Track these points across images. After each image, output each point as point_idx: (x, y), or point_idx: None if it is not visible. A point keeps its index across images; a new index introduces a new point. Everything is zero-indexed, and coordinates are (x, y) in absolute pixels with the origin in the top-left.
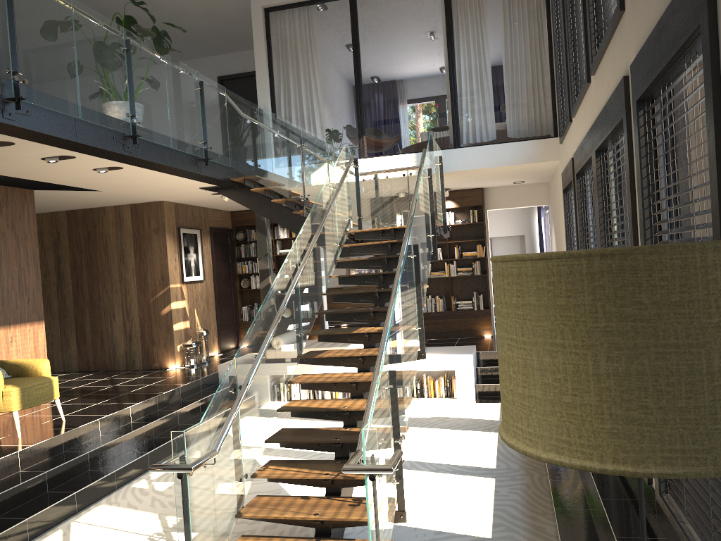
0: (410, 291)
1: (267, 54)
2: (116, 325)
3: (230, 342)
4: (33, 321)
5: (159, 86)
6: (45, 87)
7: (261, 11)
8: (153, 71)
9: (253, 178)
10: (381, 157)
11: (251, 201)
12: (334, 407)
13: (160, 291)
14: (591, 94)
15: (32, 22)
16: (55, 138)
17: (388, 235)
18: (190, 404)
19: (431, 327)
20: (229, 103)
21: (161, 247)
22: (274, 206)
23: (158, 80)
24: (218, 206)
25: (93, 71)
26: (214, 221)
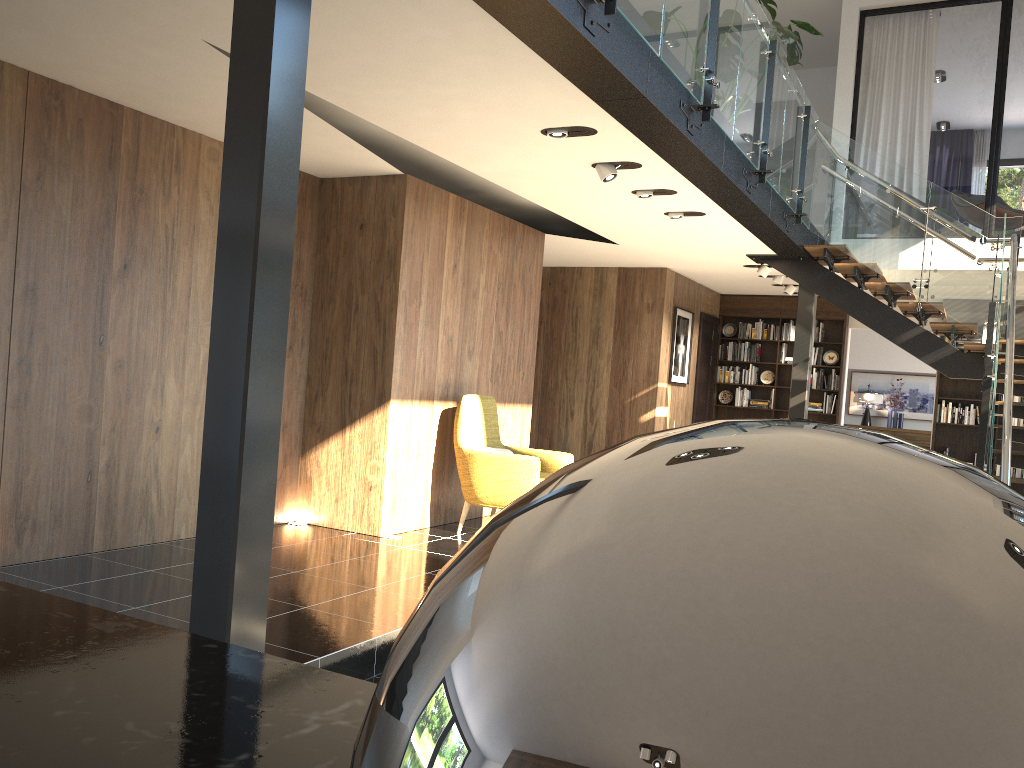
0: None
1: (854, 76)
2: (573, 426)
3: None
4: (523, 403)
5: (780, 107)
6: (718, 95)
7: (857, 15)
8: (779, 86)
9: (840, 249)
10: (1022, 238)
11: (816, 281)
12: None
13: (642, 390)
14: None
15: (721, 8)
16: (705, 164)
17: None
18: None
19: None
20: (820, 141)
21: (653, 330)
22: (853, 292)
23: (780, 99)
24: (717, 285)
25: (746, 79)
26: (705, 305)
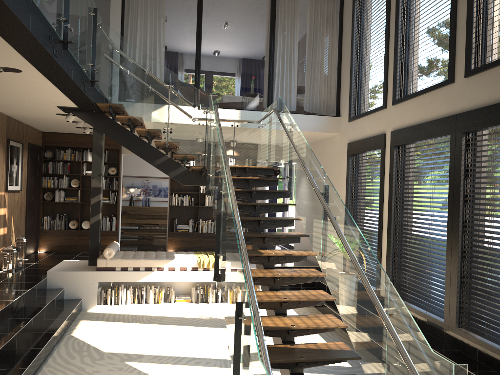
0: (331, 224)
1: (121, 3)
2: None
3: (31, 248)
4: None
5: None
6: None
7: None
8: None
9: (120, 106)
10: None
11: (105, 126)
12: (283, 326)
13: None
14: (451, 91)
15: None
16: (13, 20)
17: (240, 172)
18: (39, 311)
19: (210, 244)
20: (104, 35)
21: None
22: (128, 134)
23: None
24: (39, 125)
25: None
26: (31, 138)
